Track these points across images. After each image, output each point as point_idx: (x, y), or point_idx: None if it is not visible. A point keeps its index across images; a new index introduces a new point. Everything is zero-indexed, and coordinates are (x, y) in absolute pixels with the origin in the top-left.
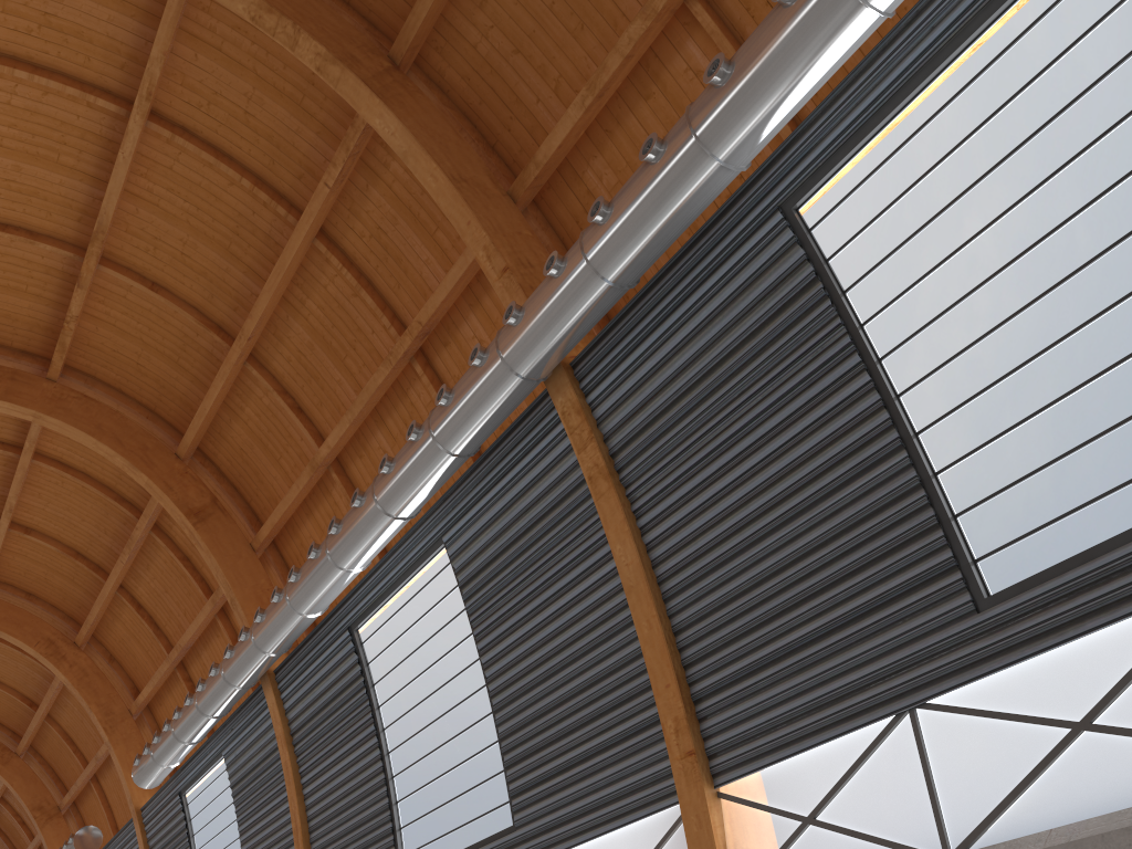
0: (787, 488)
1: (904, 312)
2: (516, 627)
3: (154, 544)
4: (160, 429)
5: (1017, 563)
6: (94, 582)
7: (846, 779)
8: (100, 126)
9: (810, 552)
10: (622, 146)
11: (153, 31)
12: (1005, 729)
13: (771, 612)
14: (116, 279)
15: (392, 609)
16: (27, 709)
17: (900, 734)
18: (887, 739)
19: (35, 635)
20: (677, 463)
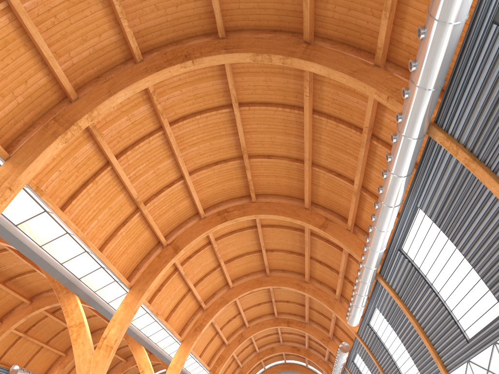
0: None
1: None
2: (465, 231)
3: (314, 239)
4: (295, 201)
5: None
6: (301, 259)
7: None
8: (226, 117)
9: None
10: (411, 21)
11: (226, 79)
12: None
13: None
14: (256, 160)
15: (412, 238)
16: (301, 307)
17: None
18: None
19: (291, 283)
20: None
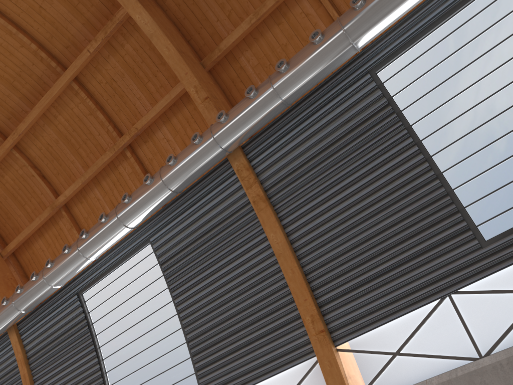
0: (372, 200)
1: (433, 119)
2: (200, 282)
3: None
4: None
5: (498, 225)
6: None
7: (416, 331)
8: None
9: (387, 229)
10: (263, 46)
11: None
12: (502, 297)
13: (365, 259)
14: None
15: (109, 281)
16: None
17: (444, 307)
18: (436, 310)
19: None
20: (306, 192)
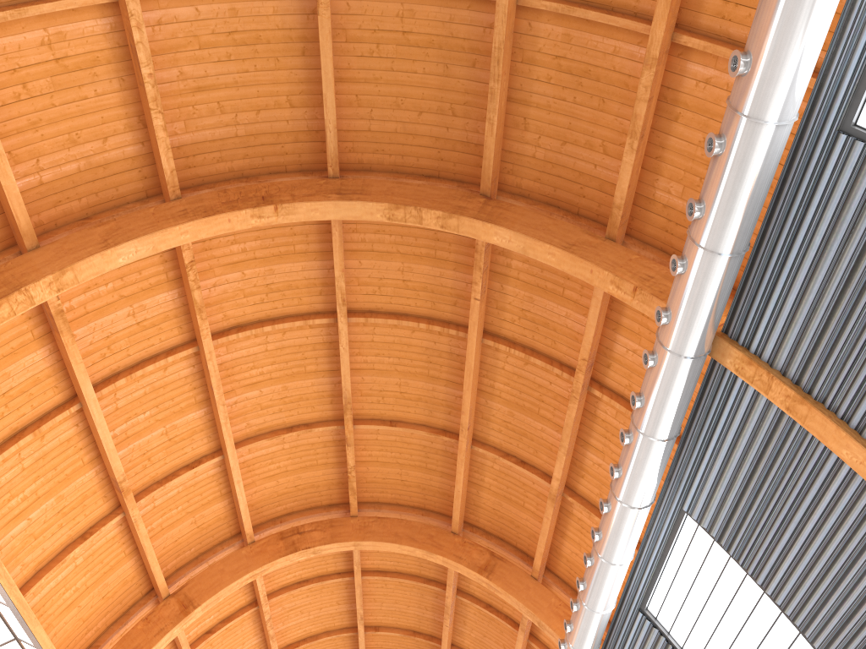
0: None
1: None
2: (784, 554)
3: (462, 604)
4: (434, 519)
5: None
6: (432, 648)
7: None
8: (321, 336)
9: None
10: (674, 161)
11: (329, 261)
12: None
13: None
14: (367, 429)
15: (668, 581)
16: None
17: None
18: None
19: None
20: (859, 363)
